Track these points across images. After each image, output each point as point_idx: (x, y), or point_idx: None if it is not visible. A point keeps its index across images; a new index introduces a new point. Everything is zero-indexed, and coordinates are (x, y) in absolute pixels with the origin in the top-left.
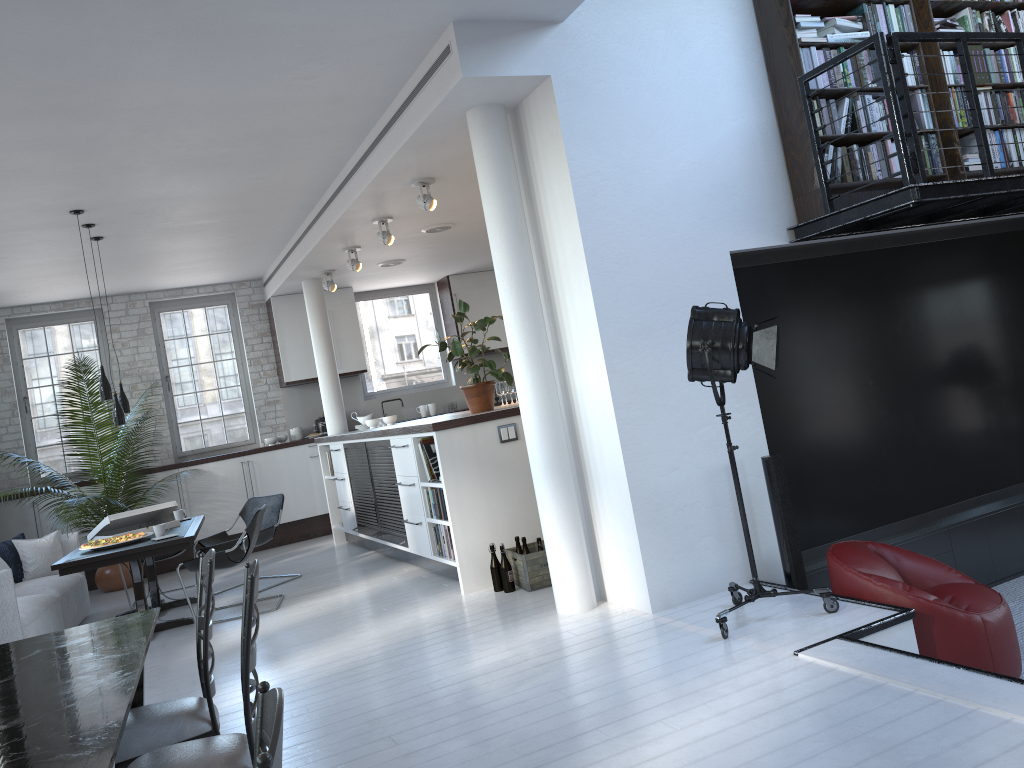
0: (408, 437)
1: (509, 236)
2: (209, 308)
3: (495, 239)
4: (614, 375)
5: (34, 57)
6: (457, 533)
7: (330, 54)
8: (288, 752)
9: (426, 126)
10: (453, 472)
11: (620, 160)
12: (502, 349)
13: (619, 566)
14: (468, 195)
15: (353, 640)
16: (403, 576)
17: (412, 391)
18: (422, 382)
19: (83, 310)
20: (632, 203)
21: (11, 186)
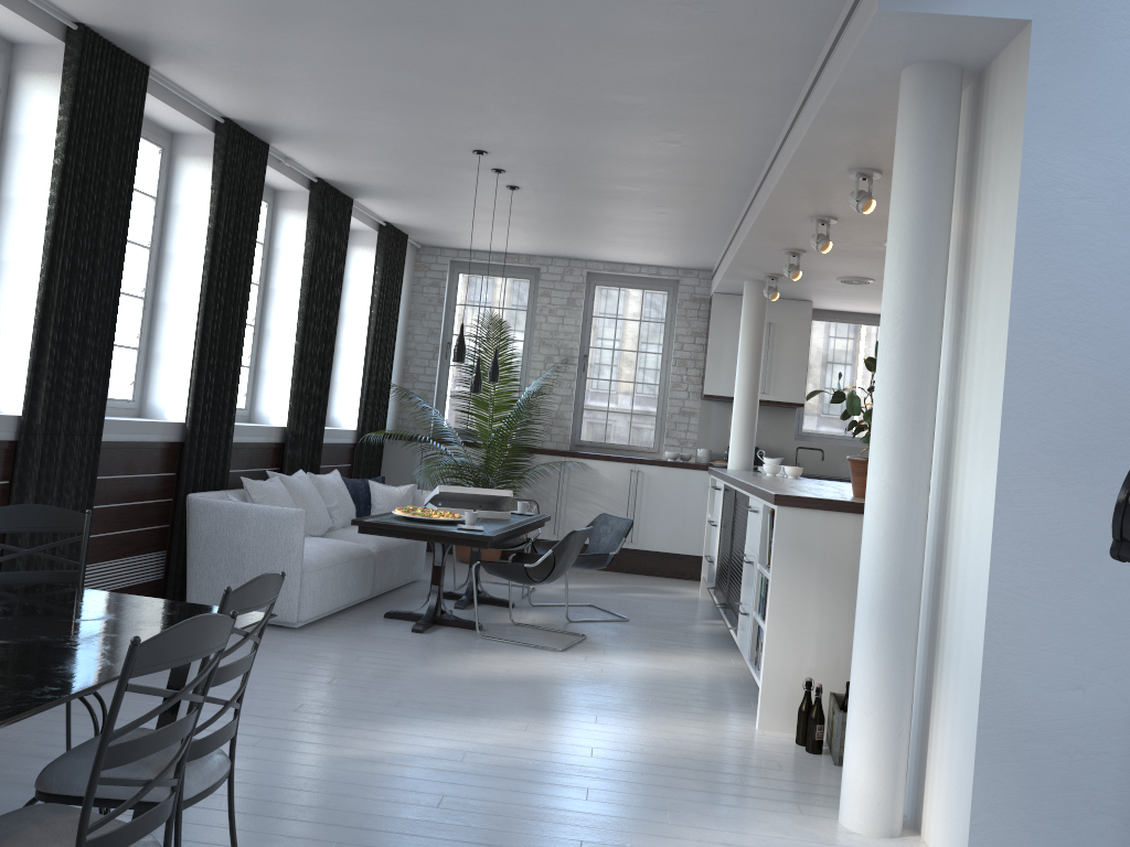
0: (760, 501)
1: (911, 260)
2: (648, 292)
3: (890, 261)
4: (1007, 508)
5: None
6: (770, 647)
7: None
8: None
9: (843, 87)
10: (787, 566)
11: (1123, 170)
12: None
13: (944, 796)
14: None
15: (582, 731)
16: (720, 669)
17: (858, 445)
18: None
19: (522, 266)
20: (1125, 243)
21: (403, 111)
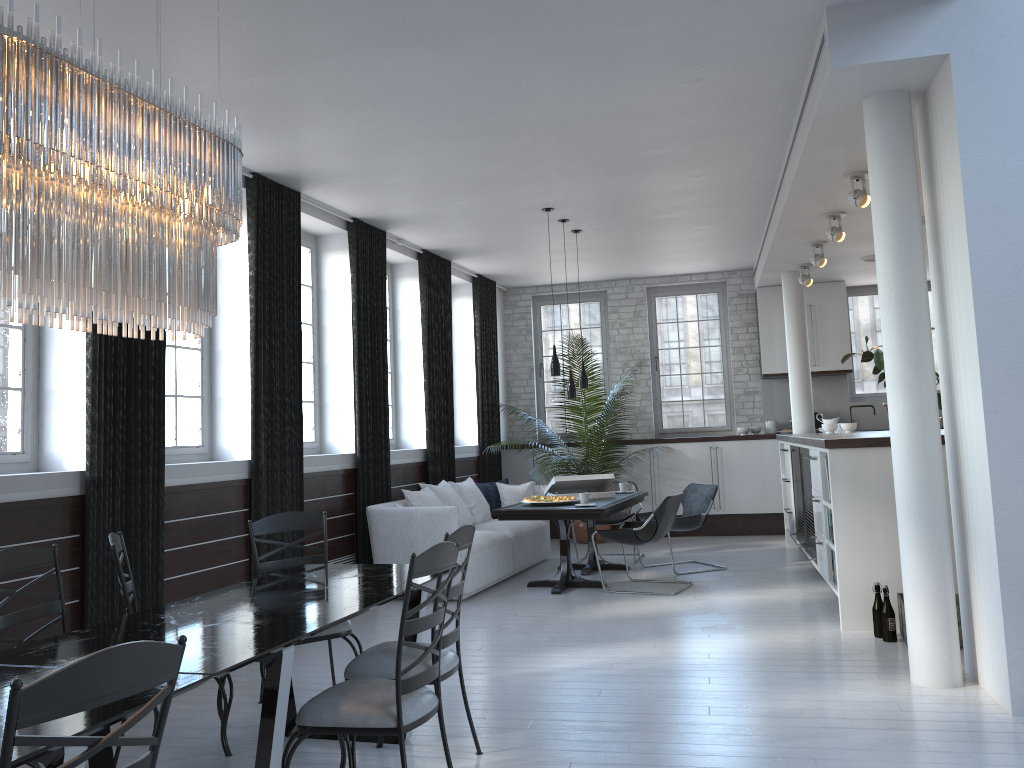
0: (816, 450)
1: (893, 242)
2: (700, 295)
3: (877, 245)
4: (994, 416)
5: (450, 90)
6: (841, 562)
7: (705, 57)
8: (549, 724)
9: (821, 120)
10: (844, 496)
11: None
12: None
13: (988, 647)
14: None
15: (699, 643)
16: (808, 594)
17: None
18: None
19: (591, 291)
20: None
21: (486, 190)
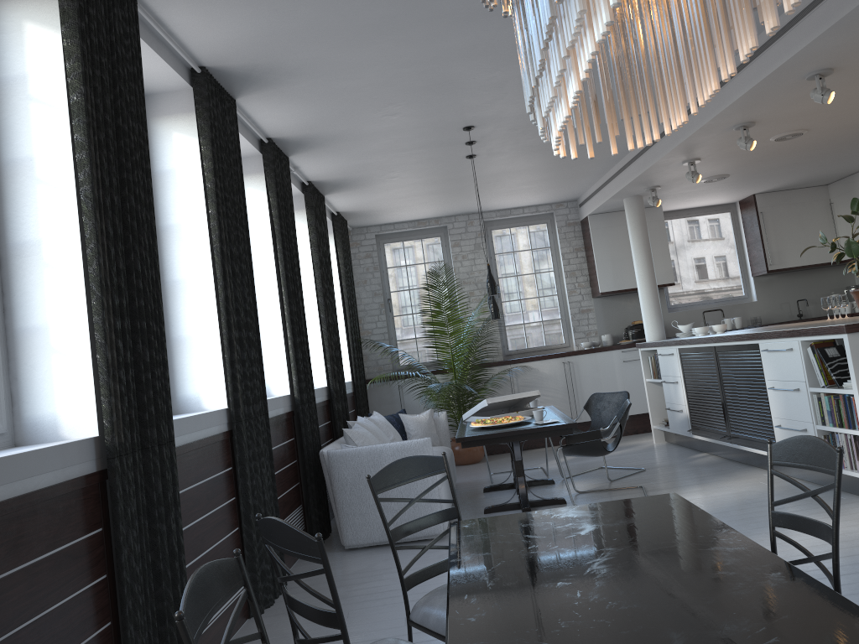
0: (793, 340)
1: None
2: (531, 226)
3: None
4: None
5: None
6: None
7: None
8: None
9: None
10: None
11: None
12: (809, 266)
13: None
14: (849, 92)
15: (778, 545)
16: None
17: (712, 305)
18: (722, 297)
19: (432, 228)
20: None
21: (431, 101)
